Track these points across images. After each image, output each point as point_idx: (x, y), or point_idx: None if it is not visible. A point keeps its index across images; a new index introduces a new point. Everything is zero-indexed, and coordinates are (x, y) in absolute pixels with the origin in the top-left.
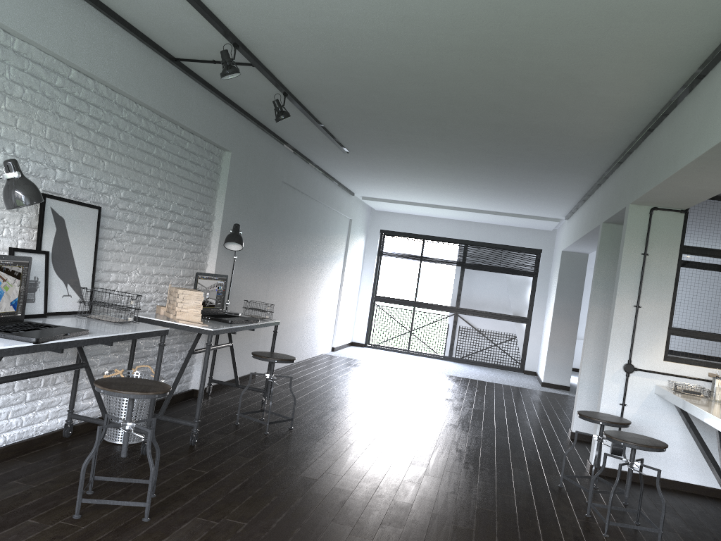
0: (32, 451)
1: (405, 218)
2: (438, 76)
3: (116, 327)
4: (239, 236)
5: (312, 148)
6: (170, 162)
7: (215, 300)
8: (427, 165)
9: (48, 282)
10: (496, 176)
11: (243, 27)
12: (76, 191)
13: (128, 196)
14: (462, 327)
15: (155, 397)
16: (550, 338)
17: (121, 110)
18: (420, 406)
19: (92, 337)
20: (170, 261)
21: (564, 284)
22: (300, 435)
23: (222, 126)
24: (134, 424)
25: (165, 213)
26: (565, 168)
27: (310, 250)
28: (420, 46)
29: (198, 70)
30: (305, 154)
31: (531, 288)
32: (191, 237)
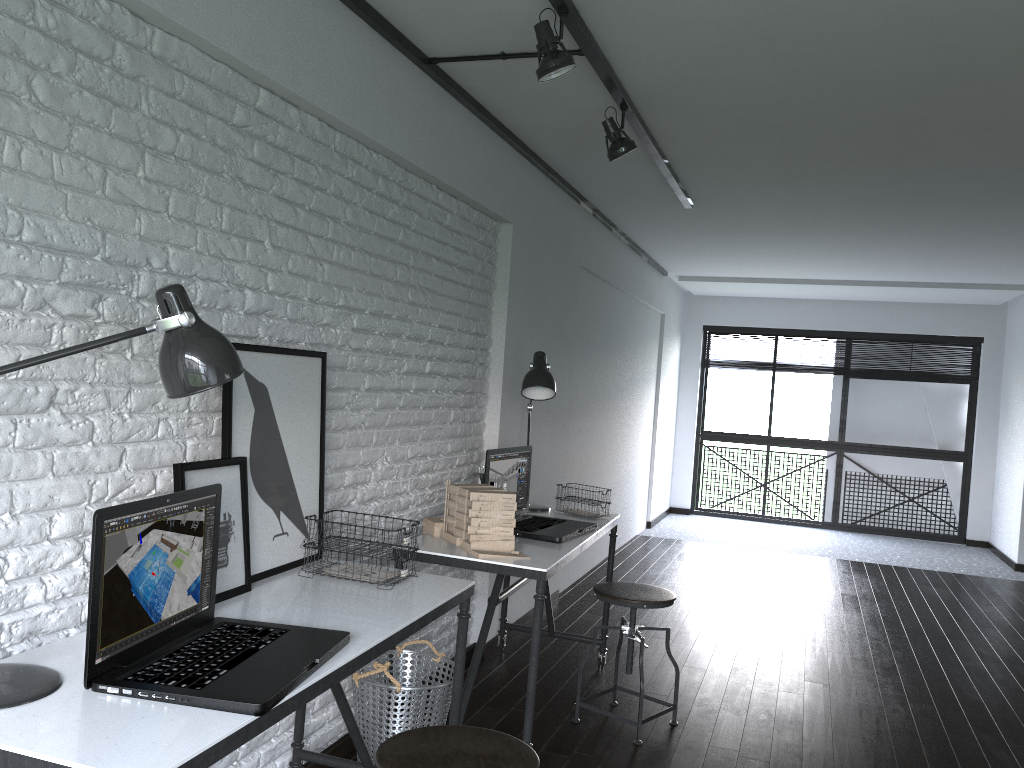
0: None
1: (744, 303)
2: (979, 26)
3: (386, 602)
4: (547, 374)
5: (628, 205)
6: (424, 252)
7: (516, 493)
8: (831, 215)
9: (248, 518)
10: (957, 222)
11: None
12: (281, 329)
13: (364, 325)
14: (851, 473)
15: None
16: None
17: (345, 163)
18: (856, 639)
19: (360, 653)
20: (432, 430)
21: None
22: (699, 742)
23: (498, 179)
24: None
25: (422, 346)
26: None
27: (616, 373)
28: None
29: (466, 79)
30: (610, 216)
31: (967, 403)
32: (461, 381)
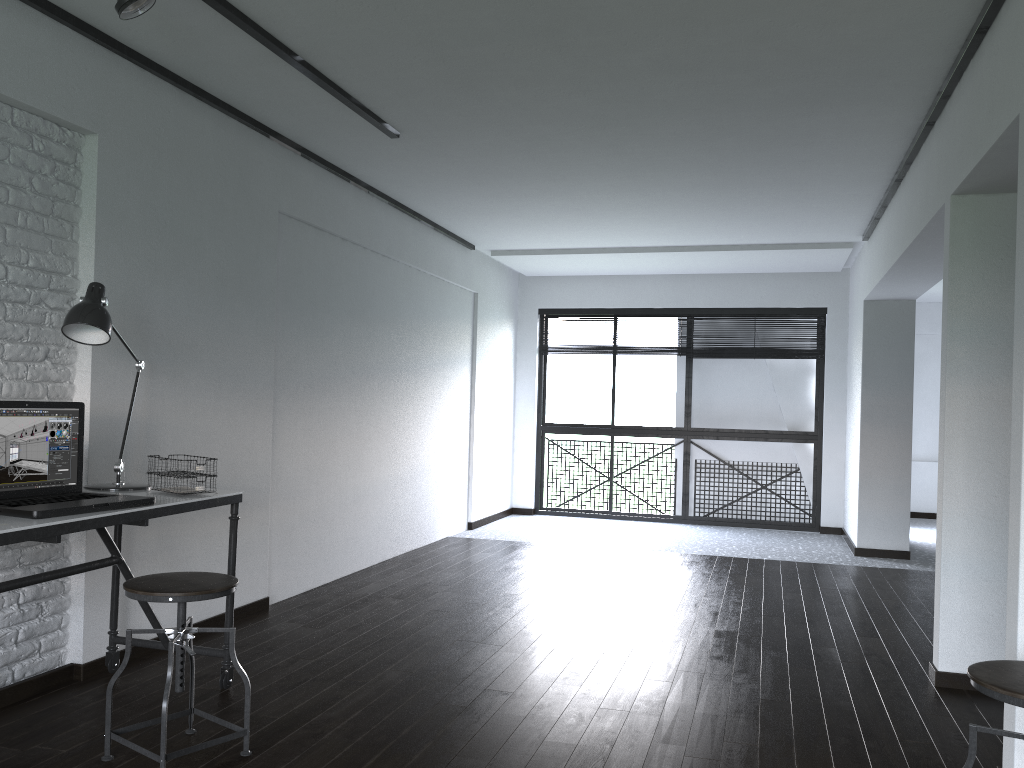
0: None
1: (579, 283)
2: None
3: None
4: (94, 308)
5: (332, 140)
6: None
7: (48, 463)
8: (565, 143)
9: None
10: (708, 147)
11: None
12: None
13: None
14: (701, 461)
15: None
16: (862, 464)
17: None
18: (601, 636)
19: None
20: None
21: (875, 362)
22: None
23: (51, 71)
24: None
25: None
26: (851, 87)
27: (383, 349)
28: None
29: None
30: (332, 159)
31: (815, 379)
32: (1, 325)
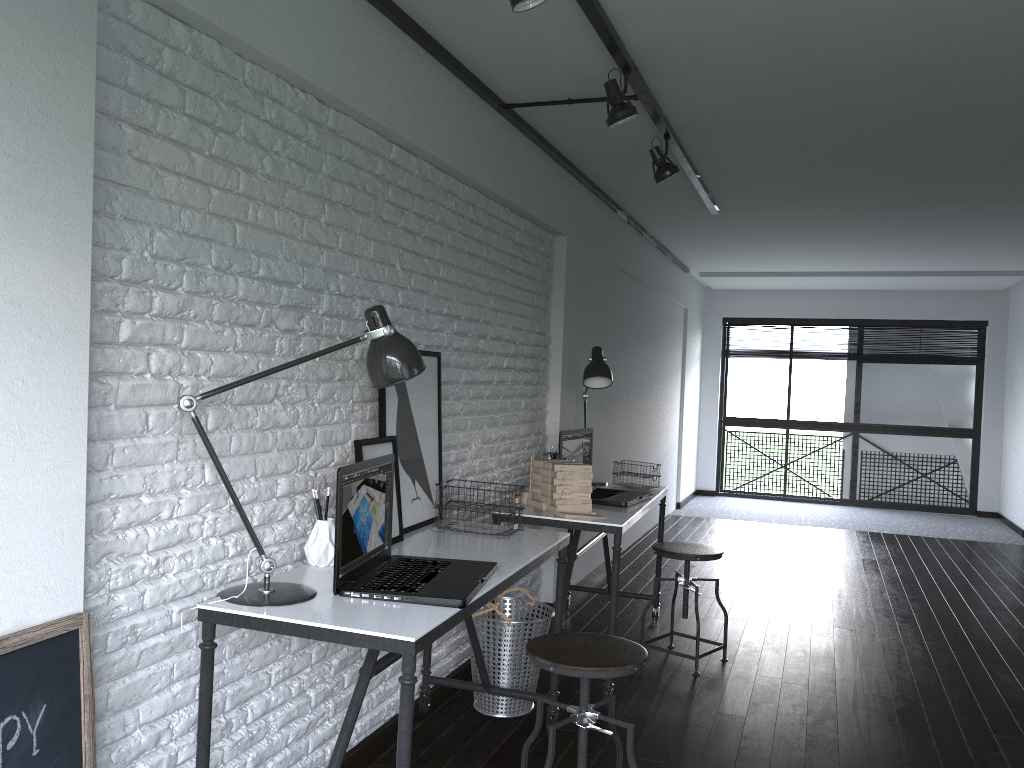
0: (391, 746)
1: (760, 295)
2: (965, 71)
3: (509, 546)
4: (605, 366)
5: (659, 213)
6: (501, 265)
7: None
8: (844, 216)
9: (399, 484)
10: (957, 219)
11: (652, 37)
12: (408, 334)
13: (461, 329)
14: (867, 452)
15: (634, 671)
16: None
17: (447, 197)
18: (877, 595)
19: (508, 576)
20: (509, 417)
21: None
22: (747, 672)
23: (555, 198)
24: (595, 714)
25: (501, 345)
26: None
27: (648, 364)
28: (967, 24)
29: (534, 118)
30: (642, 222)
31: (974, 383)
32: (529, 374)
